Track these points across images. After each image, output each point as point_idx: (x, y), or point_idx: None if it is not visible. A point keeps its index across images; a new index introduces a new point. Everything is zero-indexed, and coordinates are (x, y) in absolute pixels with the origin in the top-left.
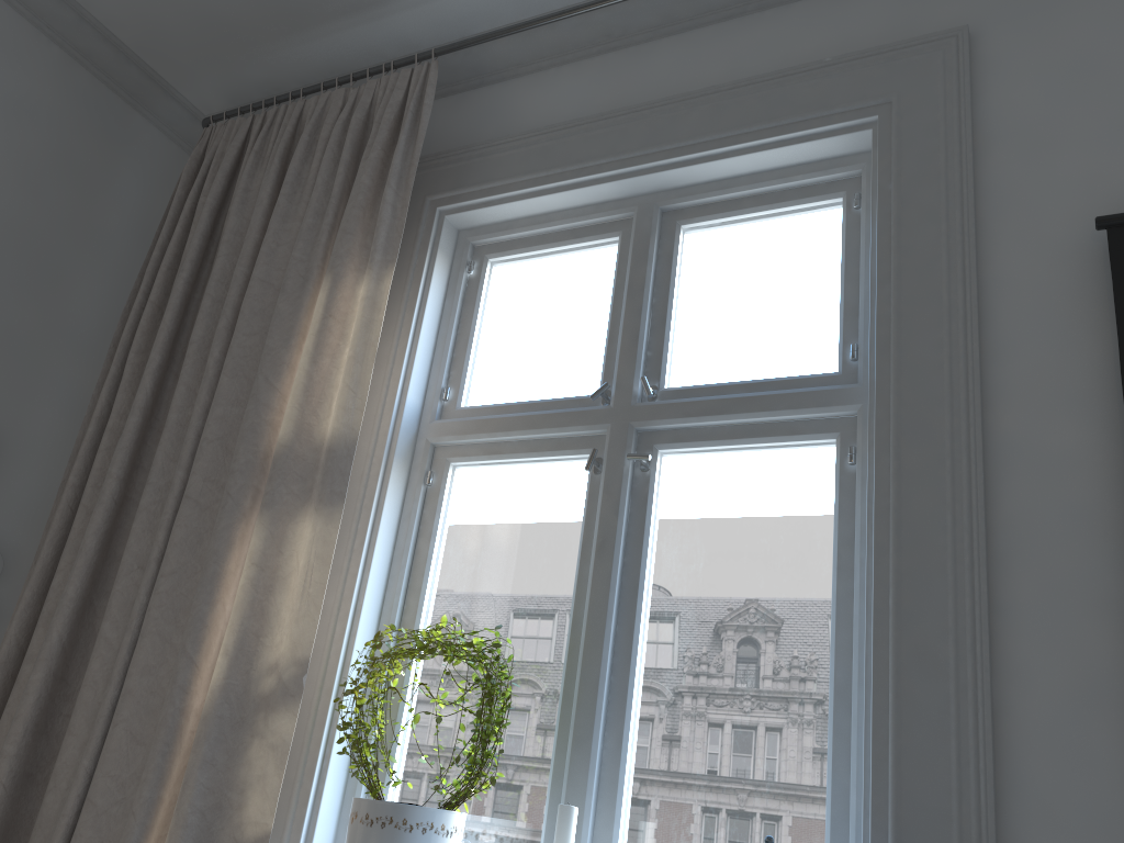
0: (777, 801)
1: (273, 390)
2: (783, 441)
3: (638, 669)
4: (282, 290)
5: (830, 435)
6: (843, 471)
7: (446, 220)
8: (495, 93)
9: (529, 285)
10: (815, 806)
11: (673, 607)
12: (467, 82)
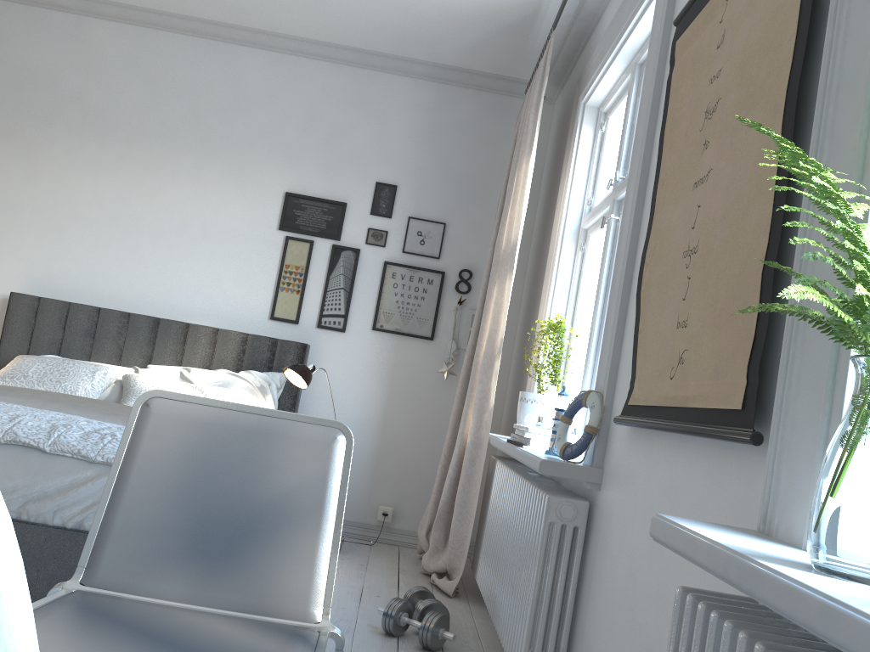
0: None
1: (504, 226)
2: None
3: None
4: (510, 178)
5: None
6: None
7: (586, 106)
8: (601, 22)
9: (617, 128)
10: None
11: None
12: (594, 21)
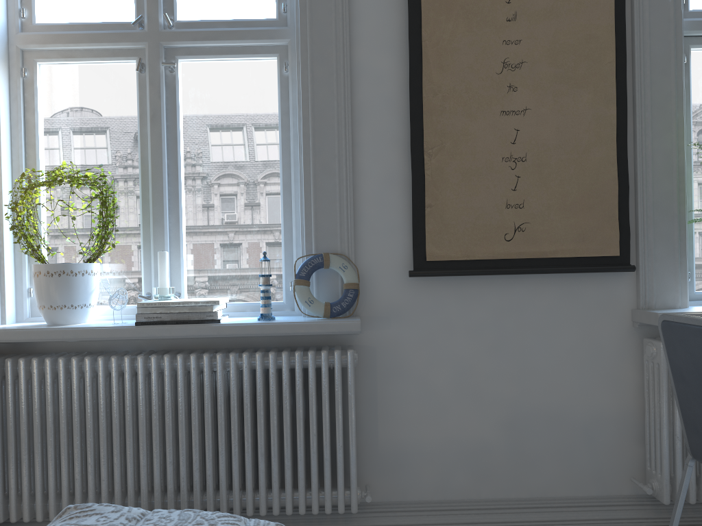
0: (259, 237)
1: None
2: (249, 57)
3: (182, 182)
4: None
5: (274, 55)
6: (282, 75)
7: None
8: None
9: None
10: (276, 236)
11: (197, 149)
12: None
